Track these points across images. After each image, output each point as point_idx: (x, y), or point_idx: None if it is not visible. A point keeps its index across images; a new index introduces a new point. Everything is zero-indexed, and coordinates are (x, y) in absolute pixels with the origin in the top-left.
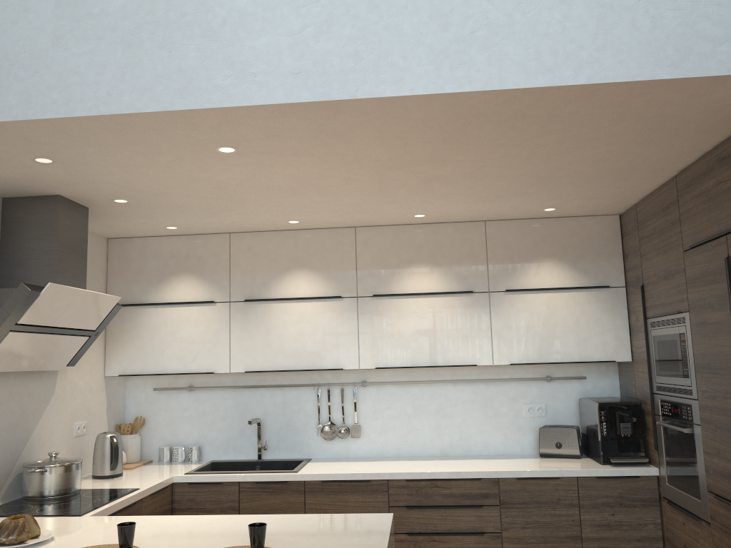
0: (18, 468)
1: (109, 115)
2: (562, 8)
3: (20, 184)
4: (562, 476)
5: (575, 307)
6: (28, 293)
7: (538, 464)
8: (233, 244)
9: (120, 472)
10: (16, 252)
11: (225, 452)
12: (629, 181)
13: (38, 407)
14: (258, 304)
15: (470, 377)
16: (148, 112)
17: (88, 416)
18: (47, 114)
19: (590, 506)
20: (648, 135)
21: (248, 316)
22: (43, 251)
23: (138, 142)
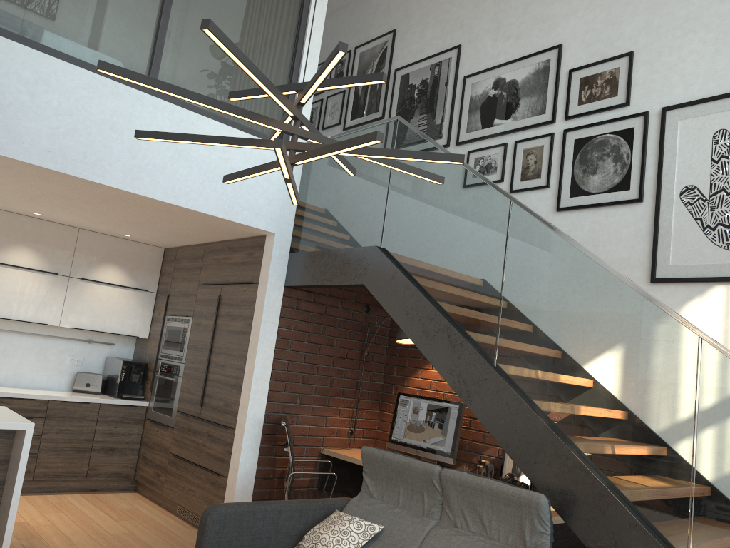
0: None
1: None
2: (189, 170)
3: None
4: (92, 402)
5: (123, 299)
6: None
7: (74, 394)
8: None
9: None
10: None
11: None
12: (182, 238)
13: None
14: None
15: (34, 332)
16: None
17: None
18: None
19: (104, 422)
20: (203, 228)
21: None
22: None
23: None
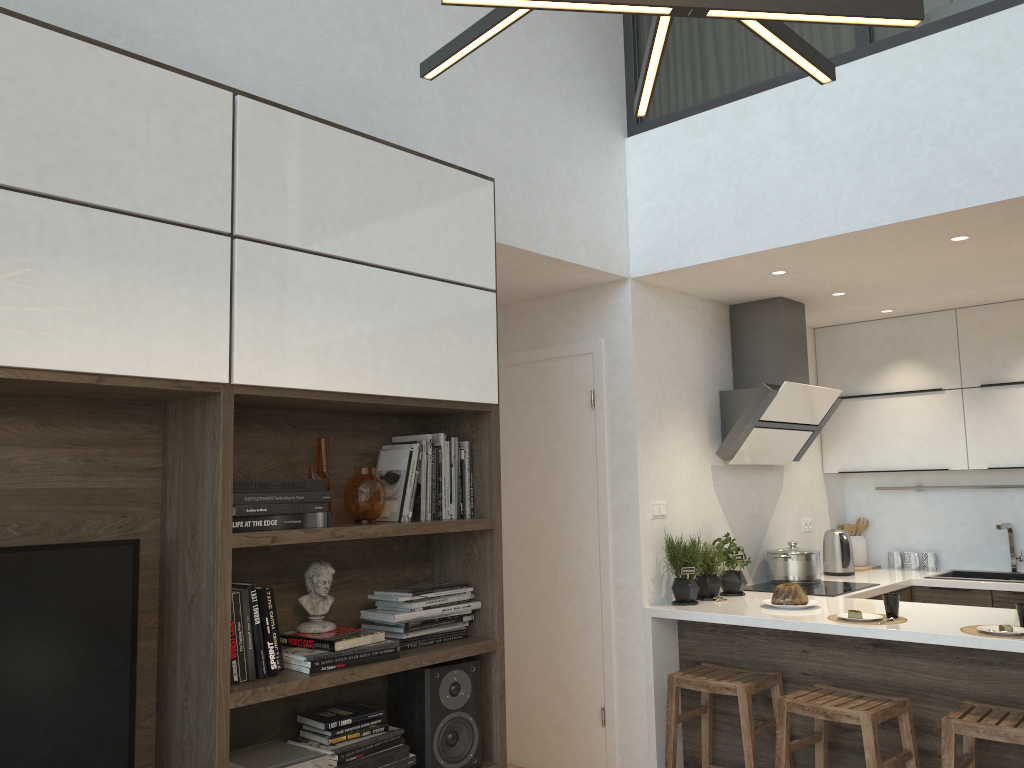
0: (762, 555)
1: (848, 233)
2: None
3: (749, 293)
4: None
5: None
6: (769, 392)
7: None
8: (960, 321)
9: (851, 570)
10: (746, 355)
11: (968, 562)
12: None
13: (771, 500)
14: (999, 389)
15: None
16: (885, 225)
17: (811, 513)
18: (793, 240)
19: None
20: None
21: (986, 404)
22: (771, 351)
23: (869, 246)
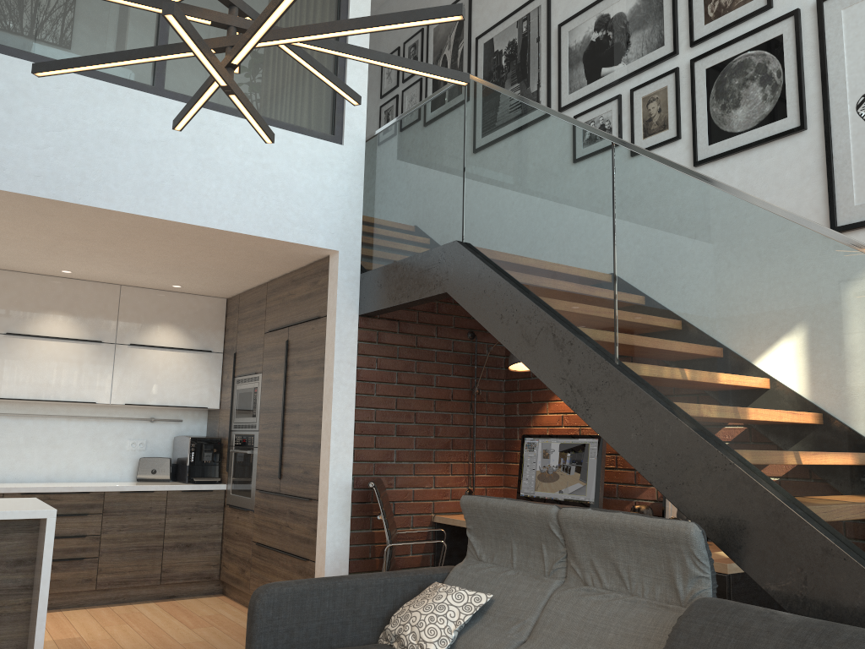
0: None
1: None
2: (218, 182)
3: None
4: (157, 490)
5: (183, 364)
6: None
7: (137, 483)
8: None
9: None
10: None
11: None
12: (238, 279)
13: None
14: None
15: (85, 415)
16: None
17: None
18: None
19: (174, 513)
20: (254, 259)
21: None
22: None
23: None
